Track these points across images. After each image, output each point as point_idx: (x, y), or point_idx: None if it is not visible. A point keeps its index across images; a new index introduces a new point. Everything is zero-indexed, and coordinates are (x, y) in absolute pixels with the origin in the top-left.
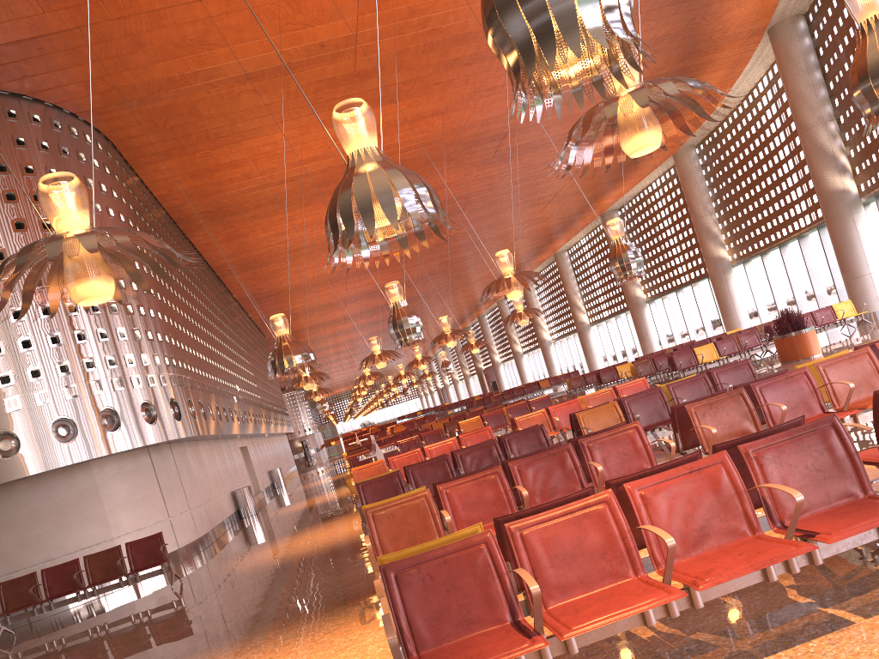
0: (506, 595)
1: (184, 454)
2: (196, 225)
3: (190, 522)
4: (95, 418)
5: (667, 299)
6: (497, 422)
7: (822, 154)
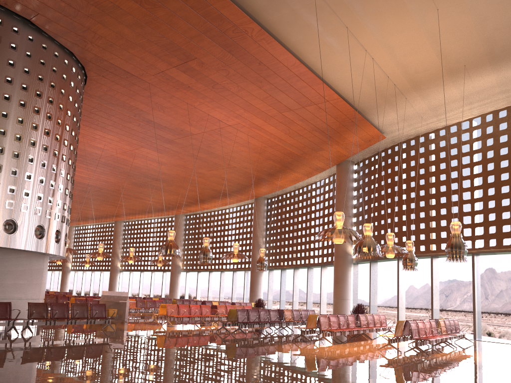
0: (417, 332)
1: None
2: None
3: None
4: (64, 236)
5: (132, 273)
6: (141, 305)
7: (259, 247)
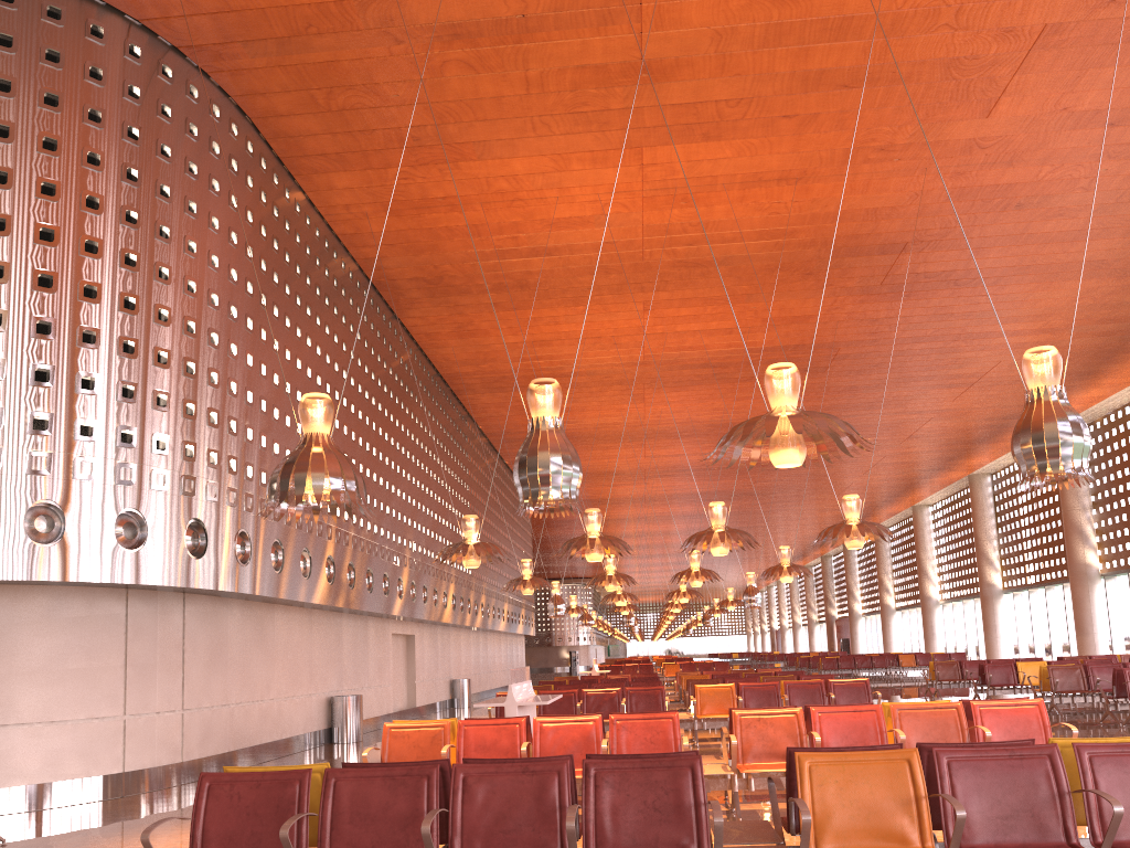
0: None
1: (217, 617)
2: (407, 298)
3: (173, 733)
4: (17, 513)
5: None
6: (762, 703)
7: None
